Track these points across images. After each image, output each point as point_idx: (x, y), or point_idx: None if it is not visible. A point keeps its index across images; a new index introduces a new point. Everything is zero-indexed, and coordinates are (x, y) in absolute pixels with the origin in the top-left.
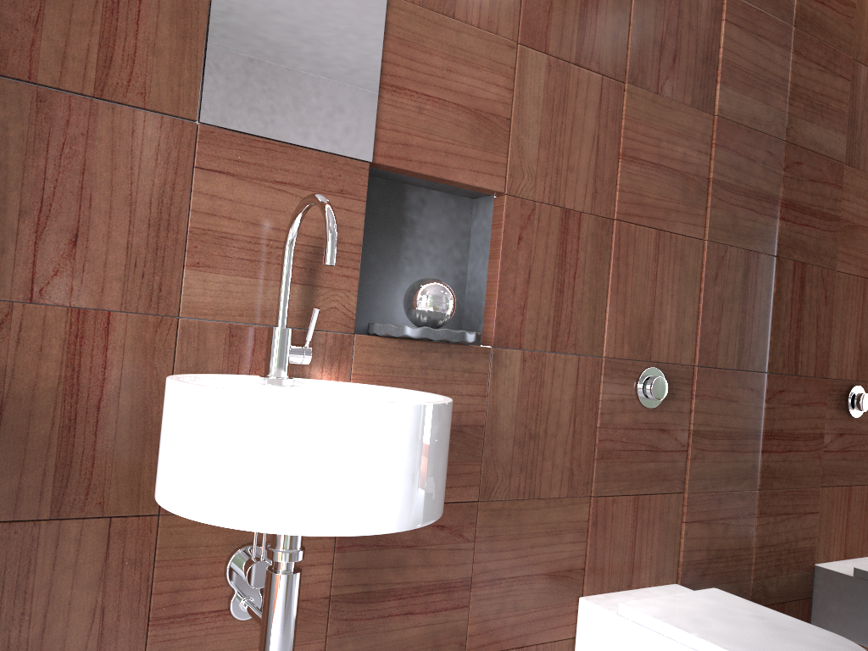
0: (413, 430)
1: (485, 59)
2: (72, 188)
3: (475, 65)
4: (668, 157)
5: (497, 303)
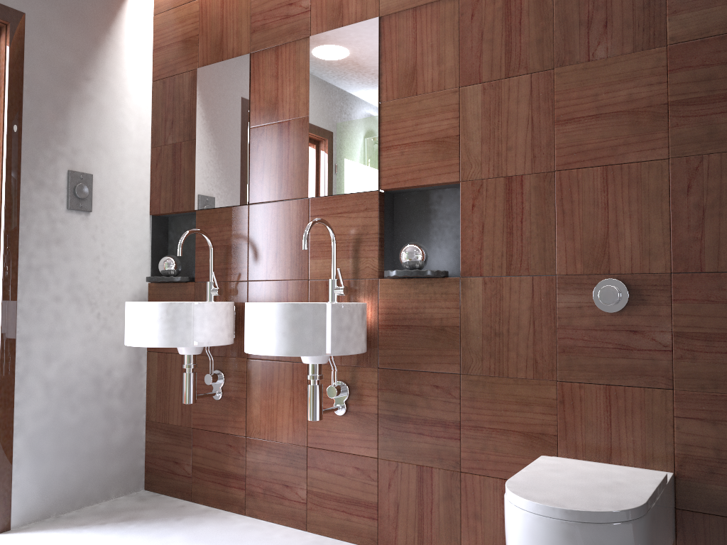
0: (280, 313)
1: (438, 108)
2: (274, 236)
3: (431, 114)
4: (608, 104)
5: (461, 250)
